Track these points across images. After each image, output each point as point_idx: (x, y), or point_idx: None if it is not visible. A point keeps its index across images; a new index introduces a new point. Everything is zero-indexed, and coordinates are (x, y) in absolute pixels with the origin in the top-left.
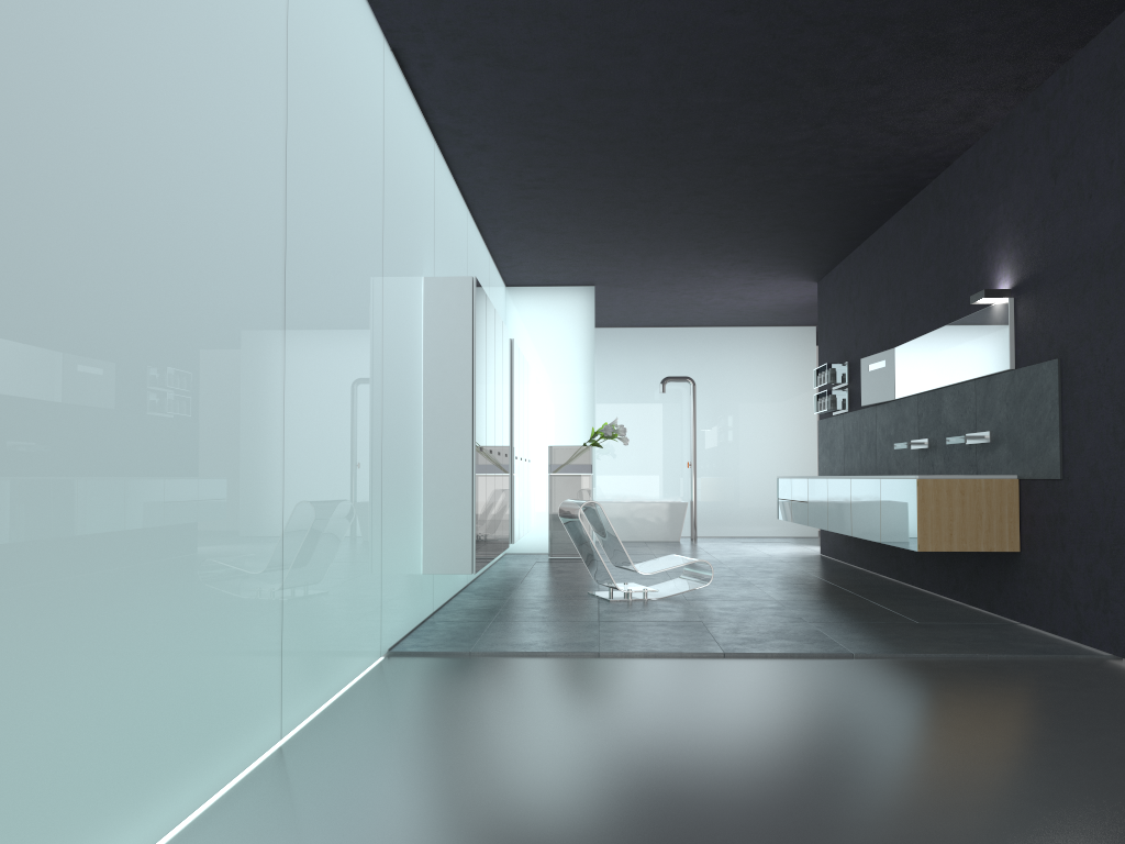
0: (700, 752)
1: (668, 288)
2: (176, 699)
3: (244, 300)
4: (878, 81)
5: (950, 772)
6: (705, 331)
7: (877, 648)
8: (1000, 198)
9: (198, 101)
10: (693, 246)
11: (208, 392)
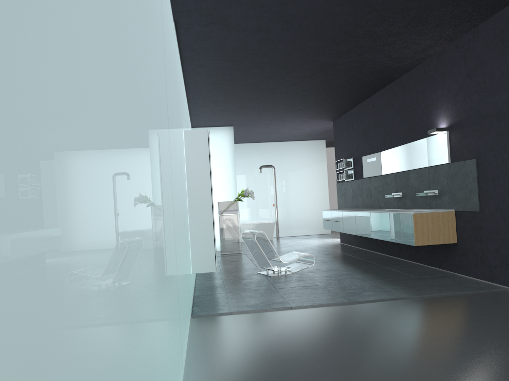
0: (387, 361)
1: (266, 126)
2: (171, 376)
3: (165, 159)
4: (393, 36)
5: (504, 359)
6: (277, 143)
7: (412, 293)
8: (439, 87)
9: (154, 59)
10: (284, 108)
11: (164, 212)
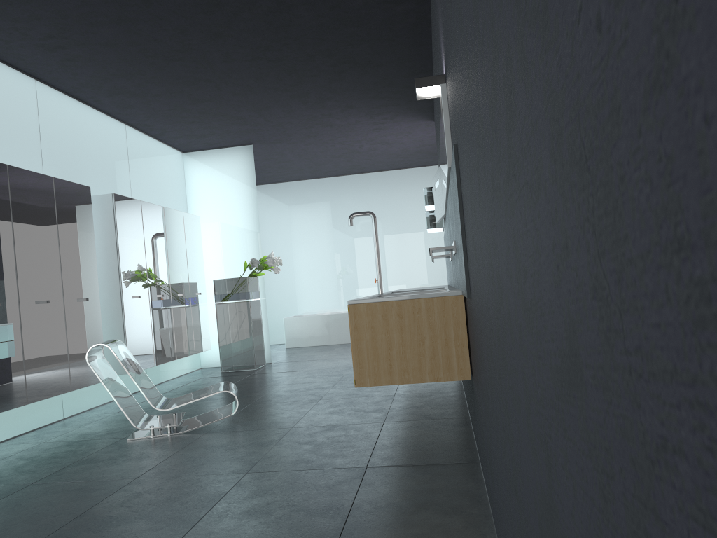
0: None
1: (316, 140)
2: None
3: None
4: None
5: None
6: (386, 174)
7: None
8: None
9: None
10: (287, 96)
11: None
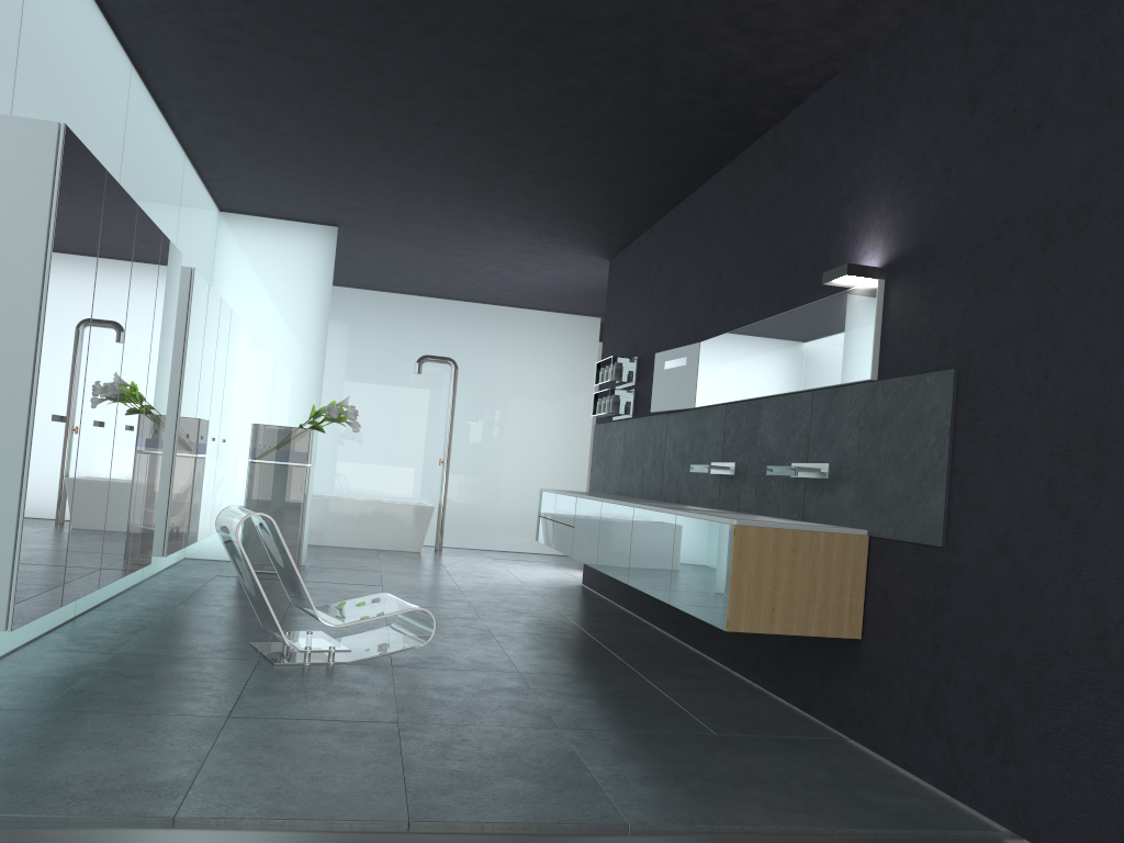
0: None
1: (432, 244)
2: None
3: None
4: None
5: None
6: (476, 308)
7: (665, 809)
8: (876, 141)
9: None
10: (463, 185)
11: None
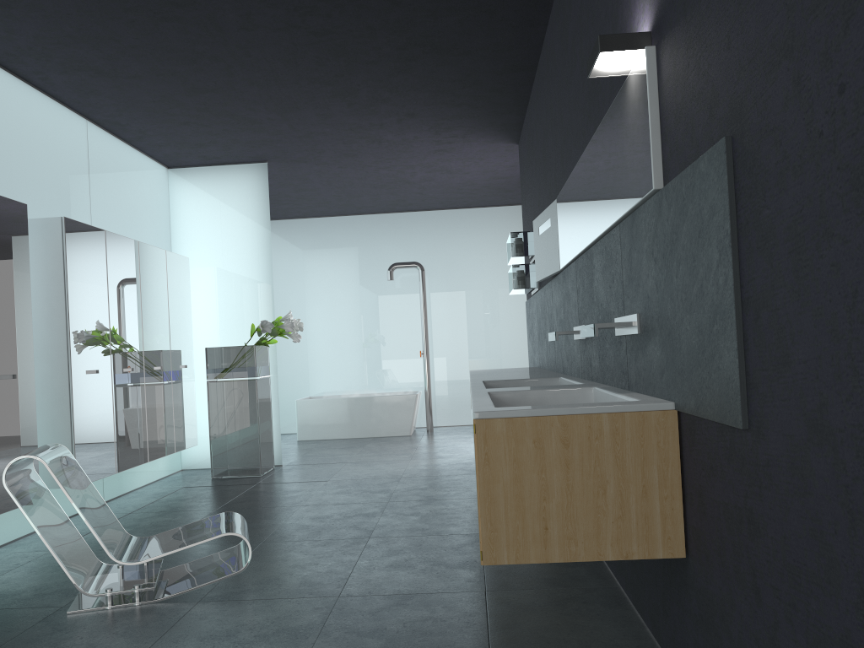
0: None
1: (355, 161)
2: None
3: None
4: None
5: None
6: (438, 214)
7: None
8: None
9: None
10: (327, 93)
11: None
